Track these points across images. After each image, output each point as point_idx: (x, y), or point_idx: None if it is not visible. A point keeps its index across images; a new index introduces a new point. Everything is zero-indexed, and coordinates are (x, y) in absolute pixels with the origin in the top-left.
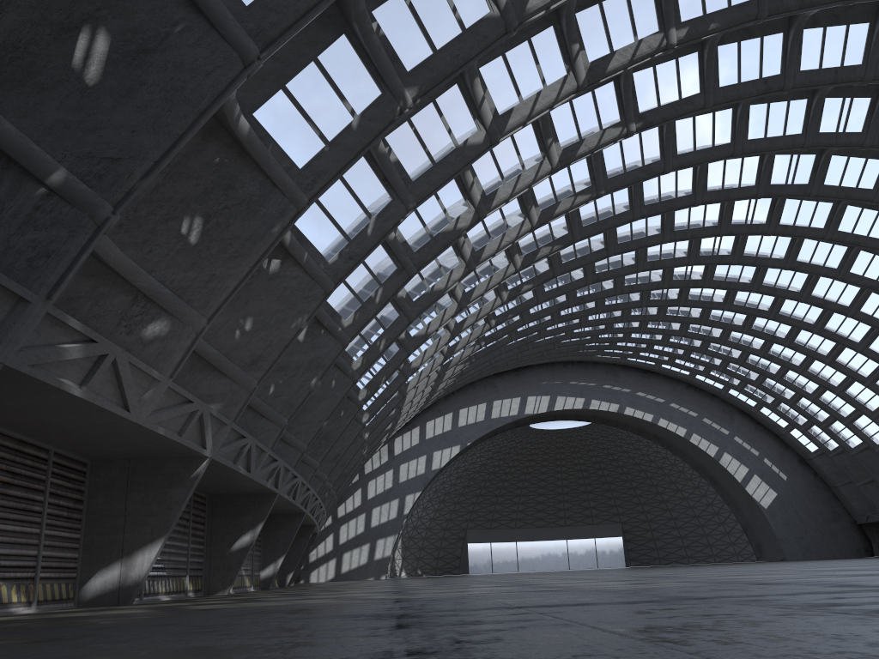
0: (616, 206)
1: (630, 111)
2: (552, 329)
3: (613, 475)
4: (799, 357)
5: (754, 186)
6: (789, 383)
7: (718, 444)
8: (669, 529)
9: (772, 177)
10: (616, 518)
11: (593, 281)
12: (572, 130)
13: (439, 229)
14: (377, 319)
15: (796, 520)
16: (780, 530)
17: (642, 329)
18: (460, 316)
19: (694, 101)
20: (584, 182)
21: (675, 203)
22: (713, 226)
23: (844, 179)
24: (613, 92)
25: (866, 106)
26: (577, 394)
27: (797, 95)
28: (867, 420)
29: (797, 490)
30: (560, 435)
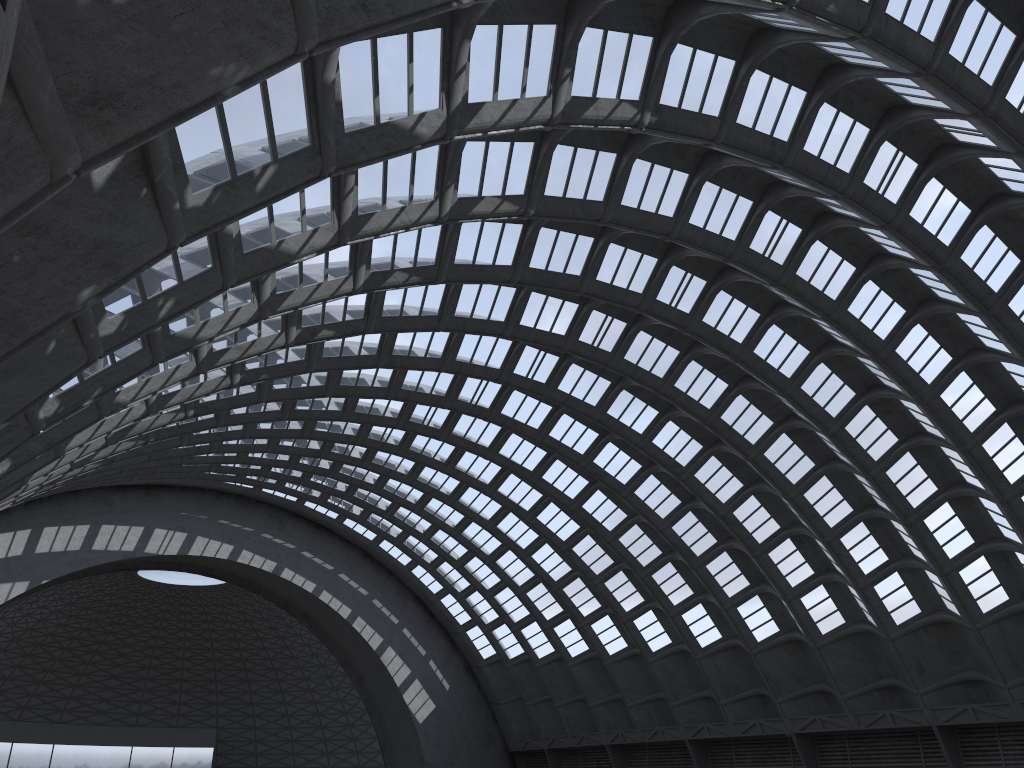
0: (500, 254)
1: (653, 94)
2: (264, 428)
3: (226, 660)
4: (528, 539)
5: (641, 294)
6: (500, 569)
7: (383, 635)
8: (281, 741)
9: (661, 291)
10: (213, 721)
11: (385, 365)
12: (591, 77)
13: (391, 116)
14: (175, 256)
15: (449, 741)
16: (431, 753)
17: (365, 462)
18: (221, 342)
19: (710, 125)
20: (518, 185)
21: (560, 280)
22: (560, 336)
23: (721, 322)
24: (647, 53)
25: (795, 238)
26: (225, 538)
27: (747, 192)
28: (569, 627)
29: (458, 704)
30: (174, 594)
